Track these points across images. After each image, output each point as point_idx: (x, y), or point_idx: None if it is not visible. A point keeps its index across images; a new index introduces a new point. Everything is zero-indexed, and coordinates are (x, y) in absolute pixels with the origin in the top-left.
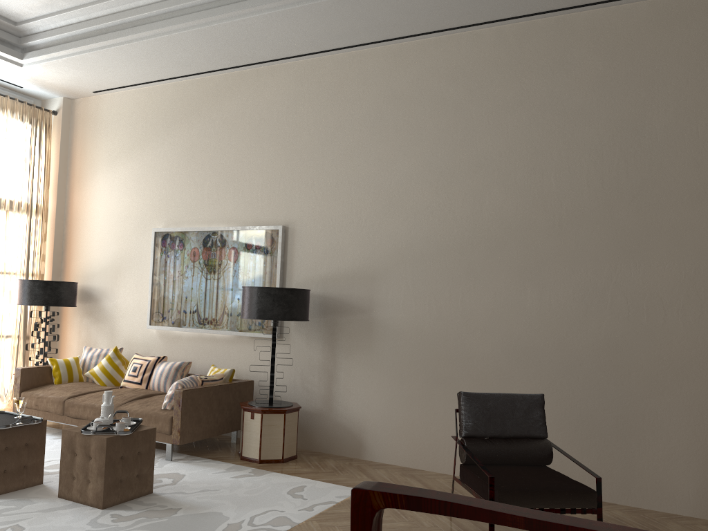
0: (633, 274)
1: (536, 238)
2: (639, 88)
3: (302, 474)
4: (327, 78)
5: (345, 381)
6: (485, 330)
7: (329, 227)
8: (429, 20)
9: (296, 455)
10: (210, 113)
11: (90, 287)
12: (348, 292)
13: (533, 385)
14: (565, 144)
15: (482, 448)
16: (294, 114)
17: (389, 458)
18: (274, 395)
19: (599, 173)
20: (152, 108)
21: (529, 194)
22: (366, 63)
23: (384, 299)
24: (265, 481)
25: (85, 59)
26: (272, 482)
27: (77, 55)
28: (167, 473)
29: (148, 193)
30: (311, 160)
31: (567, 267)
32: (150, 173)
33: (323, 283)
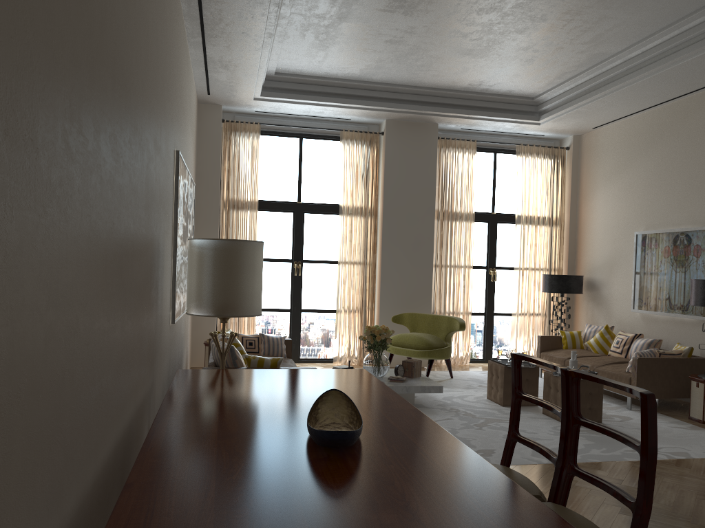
0: None
1: None
2: None
3: None
4: None
5: None
6: None
7: None
8: None
9: None
10: (678, 132)
11: (593, 278)
12: None
13: None
14: None
15: None
16: None
17: None
18: None
19: None
20: (634, 134)
21: None
22: None
23: None
24: (694, 433)
25: (578, 112)
26: (699, 435)
27: (571, 111)
28: (620, 416)
29: (632, 203)
30: None
31: None
32: (633, 187)
33: None
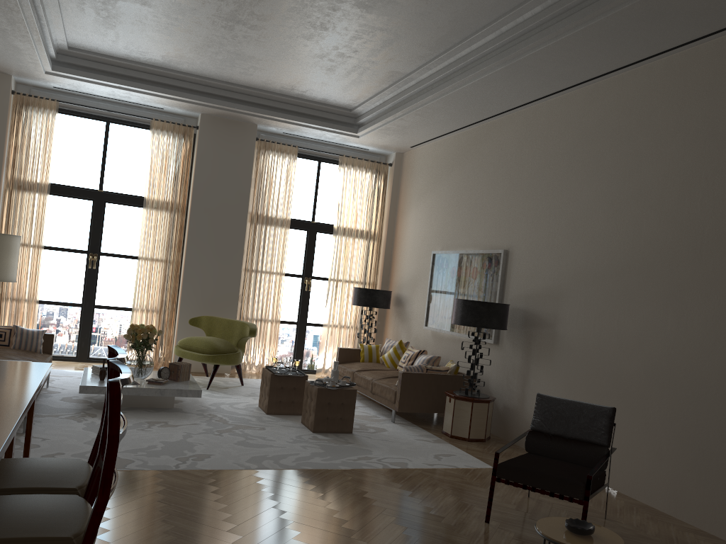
0: None
1: (679, 263)
2: None
3: (468, 450)
4: (542, 121)
5: (533, 385)
6: (632, 350)
7: (533, 251)
8: (596, 64)
9: (485, 439)
10: (471, 158)
11: (400, 295)
12: (541, 308)
13: (665, 408)
14: (712, 169)
15: (539, 441)
16: (520, 154)
17: None
18: (490, 390)
19: None
20: (441, 156)
21: (678, 220)
22: (568, 105)
23: (564, 315)
24: (432, 446)
25: (388, 128)
26: (436, 448)
27: (381, 127)
28: (378, 427)
29: (434, 223)
30: (527, 193)
31: (703, 294)
32: (436, 207)
33: (526, 299)
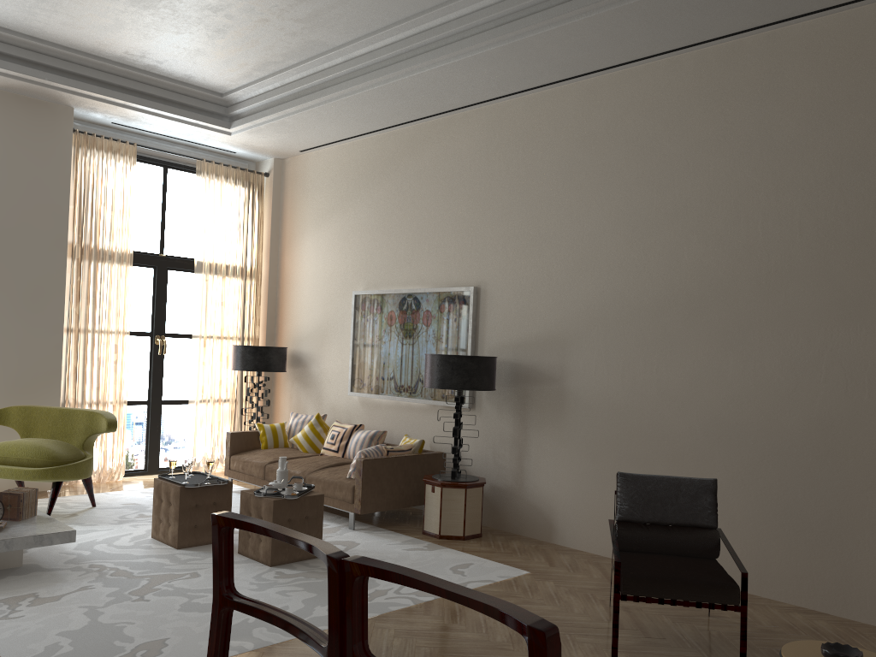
0: (853, 340)
1: (739, 297)
2: (863, 113)
3: (477, 552)
4: (518, 122)
5: (536, 456)
6: (682, 404)
7: (520, 288)
8: (615, 53)
9: (481, 534)
10: (406, 167)
11: (299, 351)
12: (539, 359)
13: (734, 469)
14: (774, 186)
15: (635, 534)
16: (486, 164)
17: (580, 543)
18: (467, 469)
19: (814, 218)
20: (353, 165)
21: (732, 246)
22: (557, 102)
23: (576, 367)
24: (434, 556)
25: (283, 124)
26: (441, 558)
27: (275, 121)
28: (343, 541)
29: (349, 254)
30: (502, 214)
31: (775, 332)
32: (351, 233)
33: (514, 349)
